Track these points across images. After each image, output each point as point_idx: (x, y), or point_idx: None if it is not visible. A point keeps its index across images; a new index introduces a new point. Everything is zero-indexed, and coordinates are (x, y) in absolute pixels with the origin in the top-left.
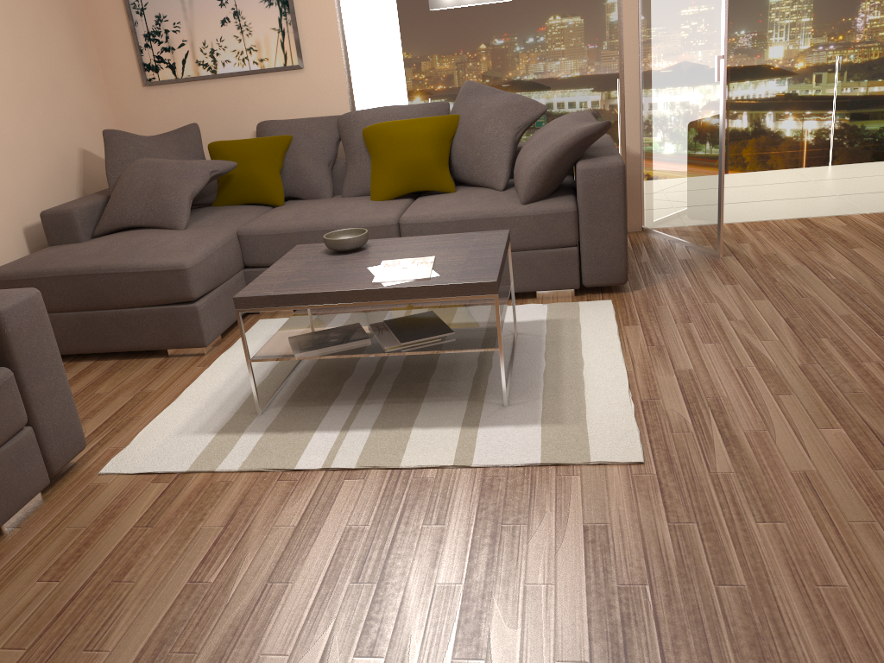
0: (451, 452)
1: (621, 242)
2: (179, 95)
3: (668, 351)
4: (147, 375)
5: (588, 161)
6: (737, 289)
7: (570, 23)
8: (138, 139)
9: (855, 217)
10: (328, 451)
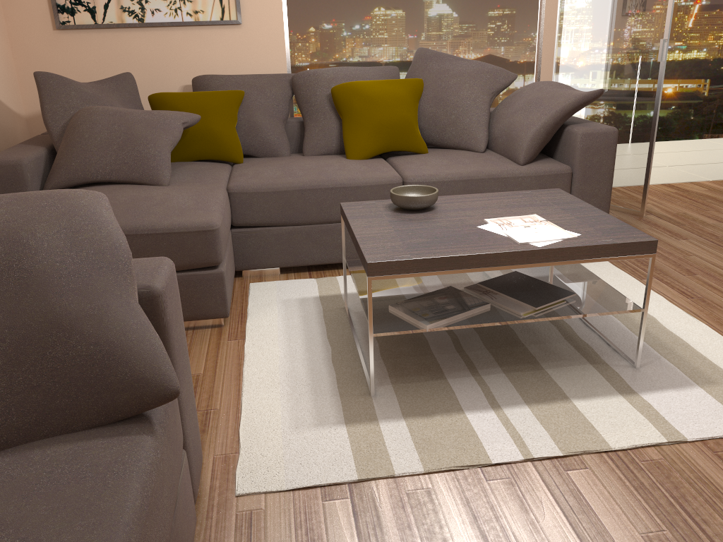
0: (648, 426)
1: (607, 201)
2: (97, 42)
3: (714, 303)
4: None
5: (579, 126)
6: (695, 244)
7: (498, 3)
8: (78, 84)
9: (706, 184)
10: (509, 437)
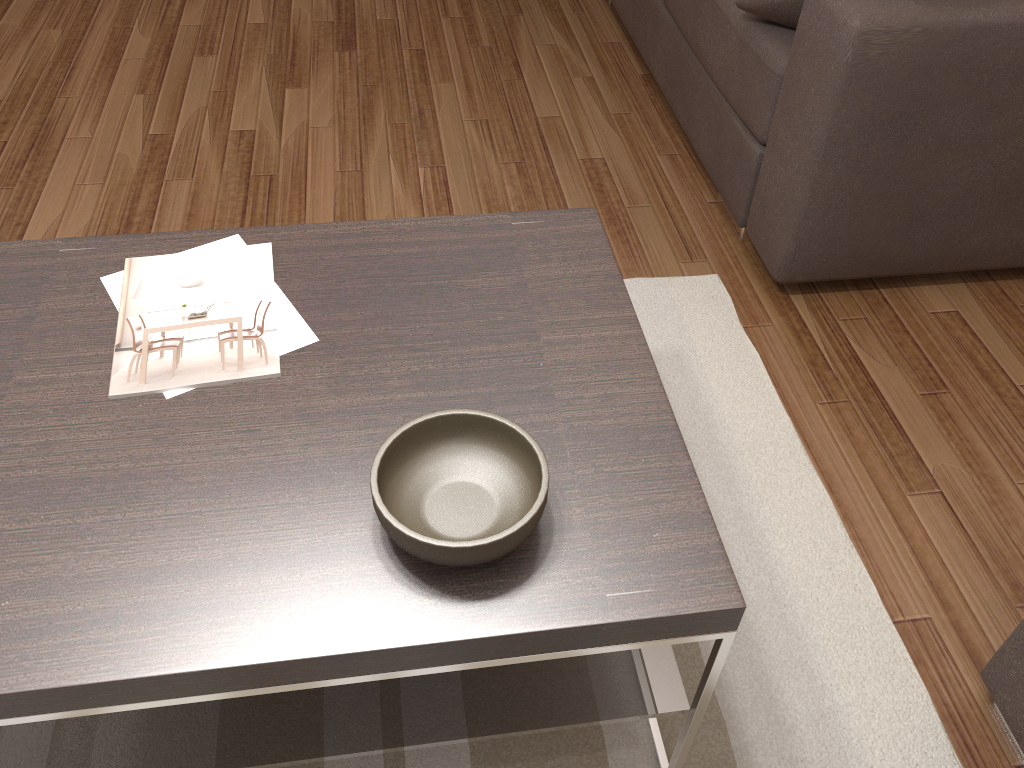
0: None
1: None
2: None
3: None
4: (1017, 562)
5: None
6: None
7: None
8: None
9: None
10: None
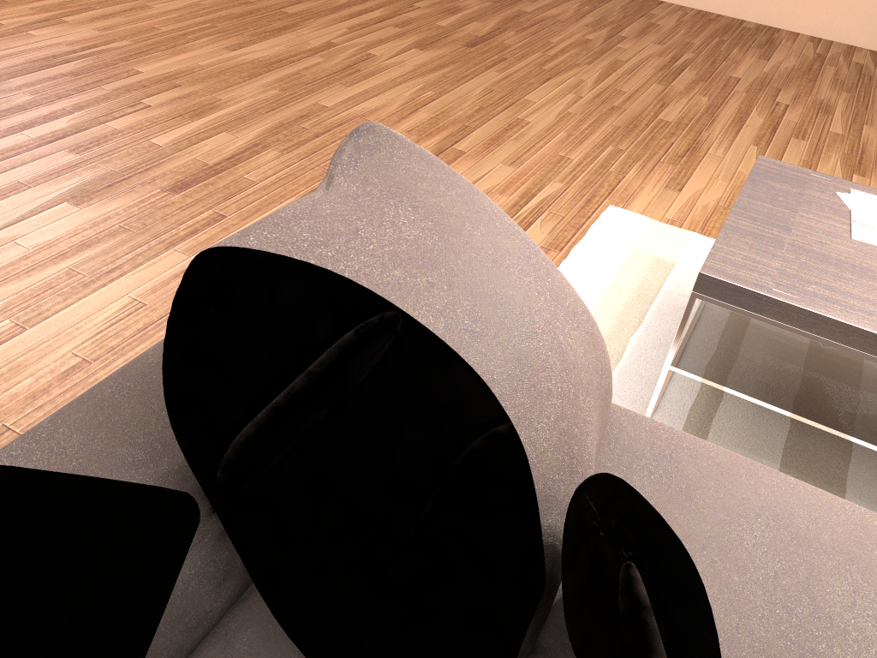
0: None
1: None
2: None
3: None
4: None
5: None
6: None
7: None
8: None
9: None
10: None
